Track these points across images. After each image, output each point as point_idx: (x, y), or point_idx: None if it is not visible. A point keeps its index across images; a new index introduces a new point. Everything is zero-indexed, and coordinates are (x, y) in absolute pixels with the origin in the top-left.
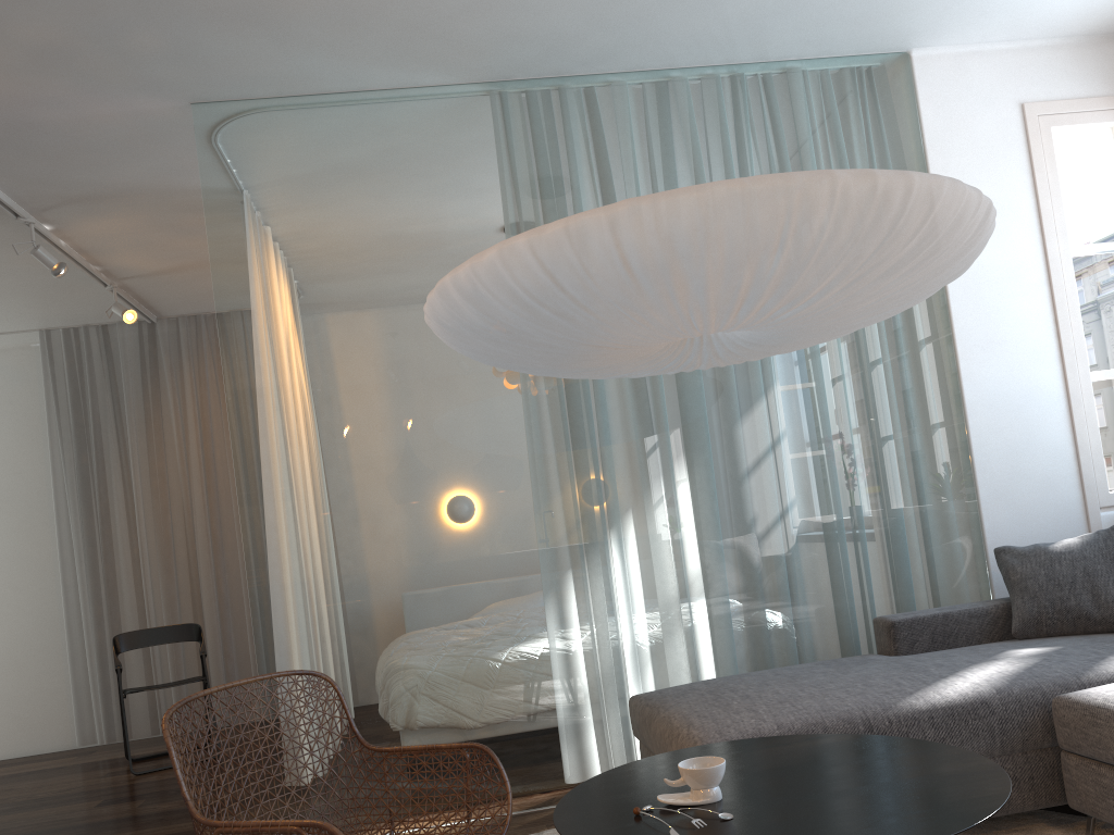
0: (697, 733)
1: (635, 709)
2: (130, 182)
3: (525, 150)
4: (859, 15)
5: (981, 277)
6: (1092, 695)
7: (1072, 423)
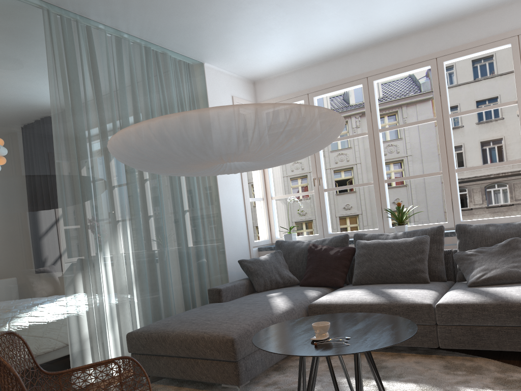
0: (218, 333)
1: (140, 337)
2: None
3: (65, 46)
4: (205, 44)
5: None
6: (323, 301)
7: (246, 216)
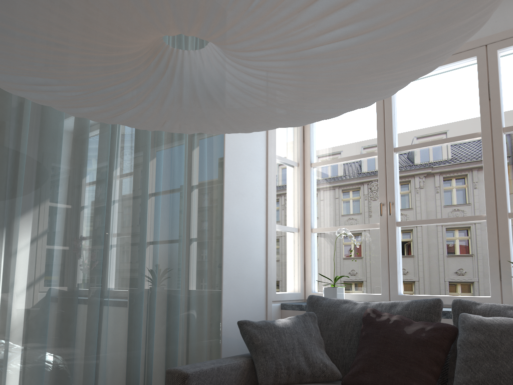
0: None
1: None
2: None
3: None
4: None
5: (240, 153)
6: None
7: (266, 250)
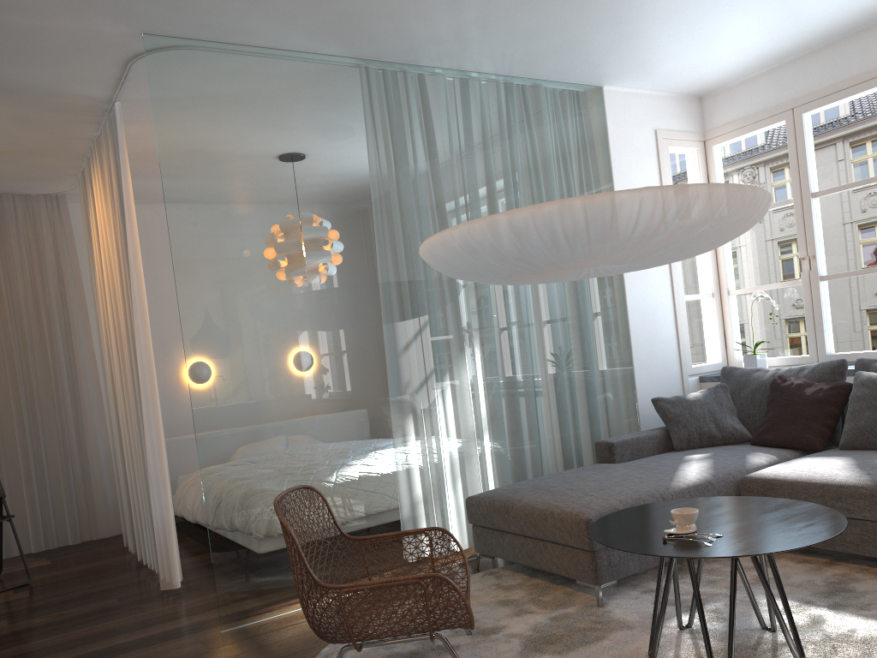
0: (571, 509)
1: (480, 504)
2: (26, 80)
3: (387, 113)
4: (595, 62)
5: None
6: (765, 474)
7: (676, 325)
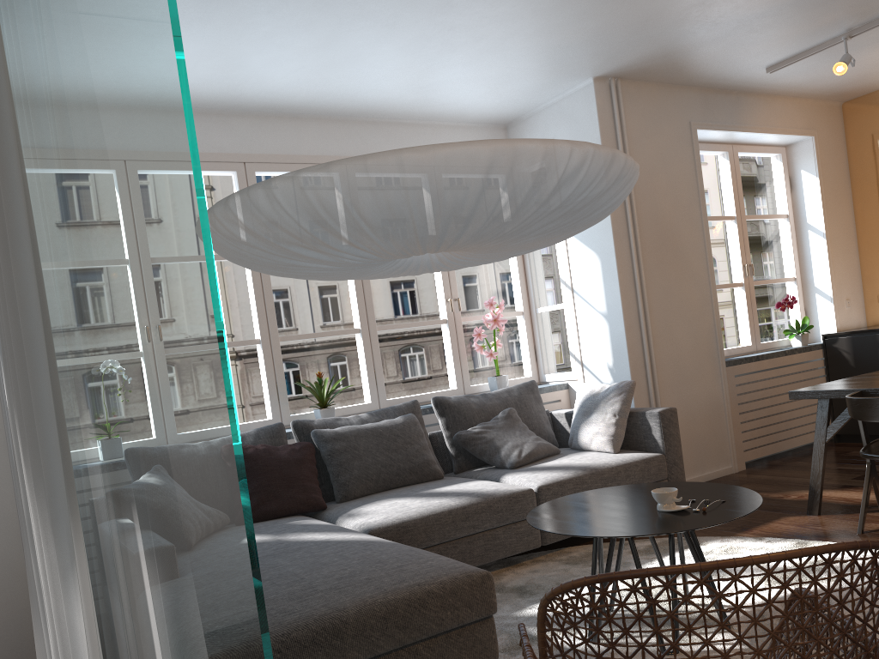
0: (448, 576)
1: None
2: None
3: None
4: None
5: None
6: (387, 521)
7: None
